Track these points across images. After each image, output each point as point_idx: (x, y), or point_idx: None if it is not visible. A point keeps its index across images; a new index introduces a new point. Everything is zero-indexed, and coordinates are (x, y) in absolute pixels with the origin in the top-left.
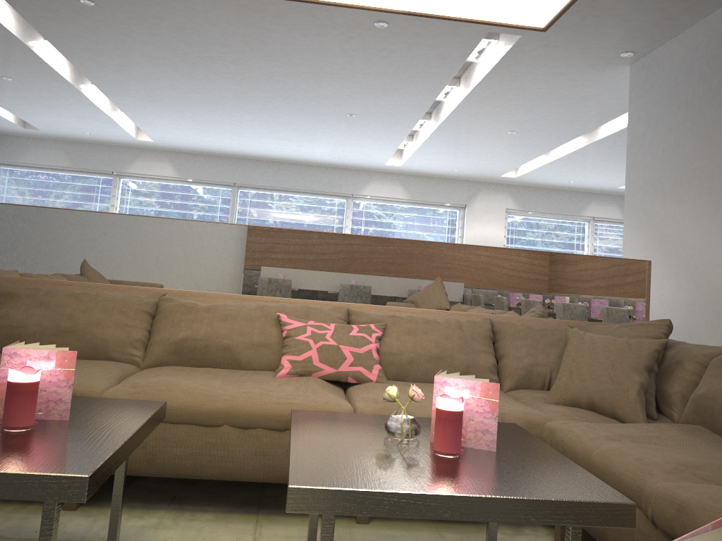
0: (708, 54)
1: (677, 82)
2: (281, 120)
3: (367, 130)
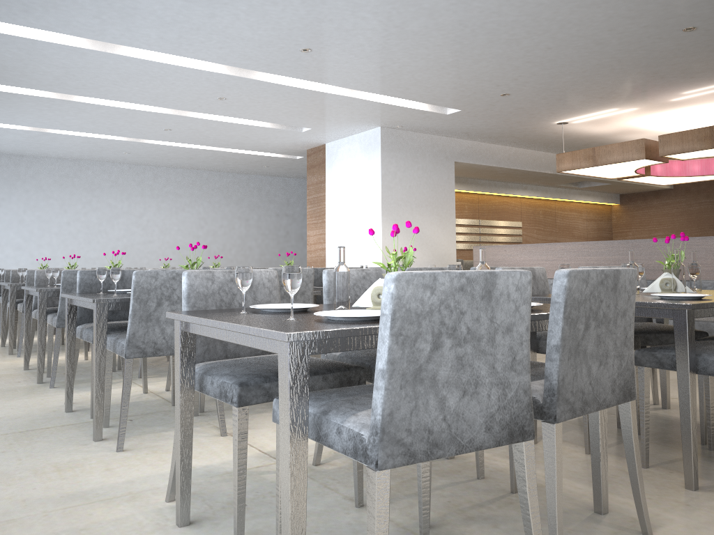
0: (433, 152)
1: (416, 156)
2: (294, 2)
3: (225, 44)
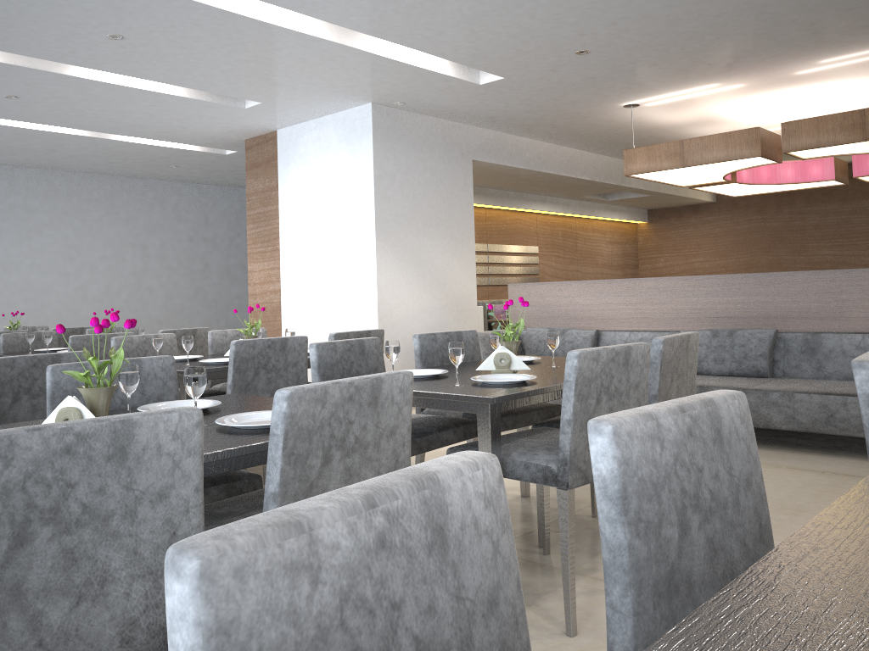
0: (444, 145)
1: (422, 150)
2: None
3: None
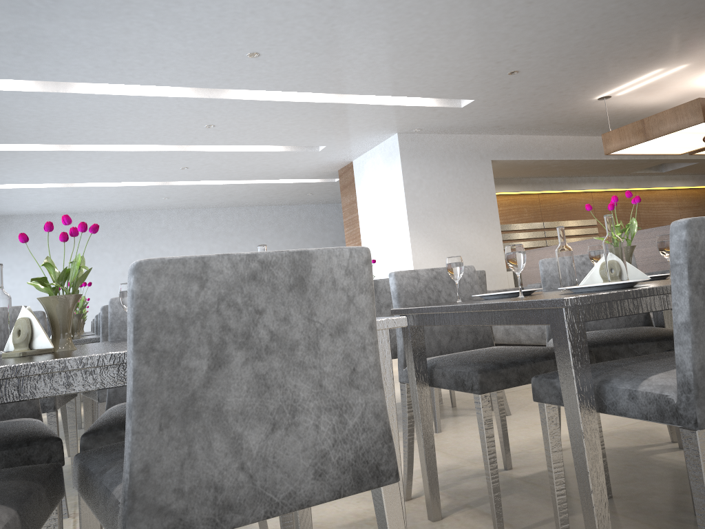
0: (464, 153)
1: (444, 159)
2: None
3: (166, 62)
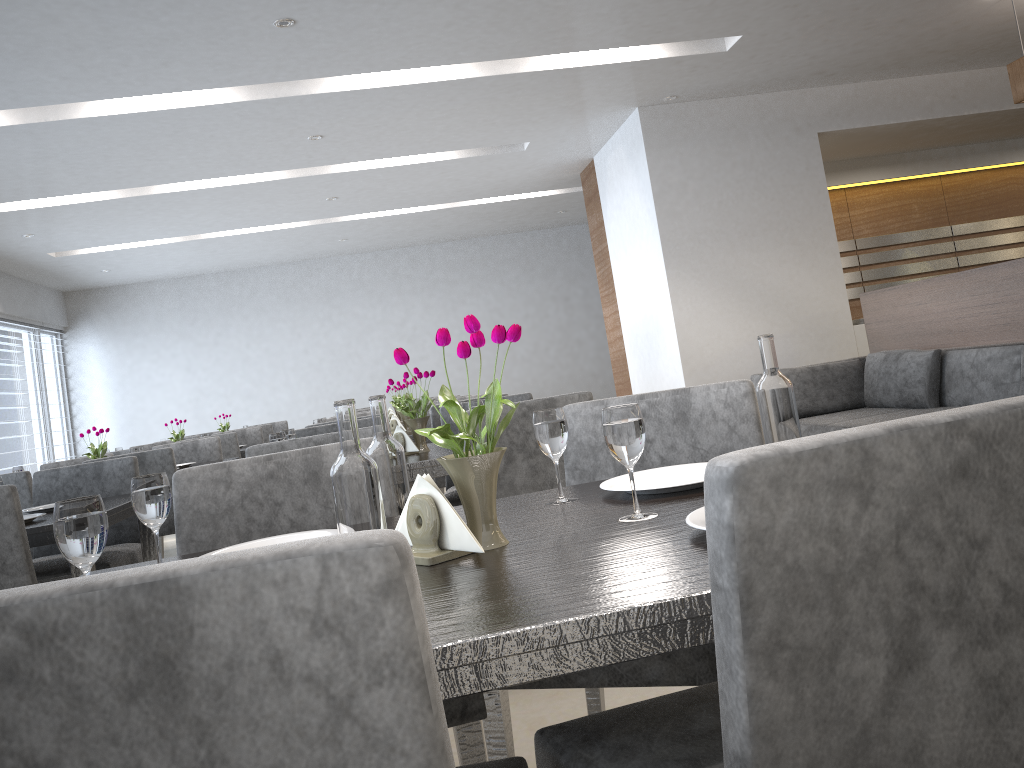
0: (764, 127)
1: (727, 142)
2: None
3: (159, 56)
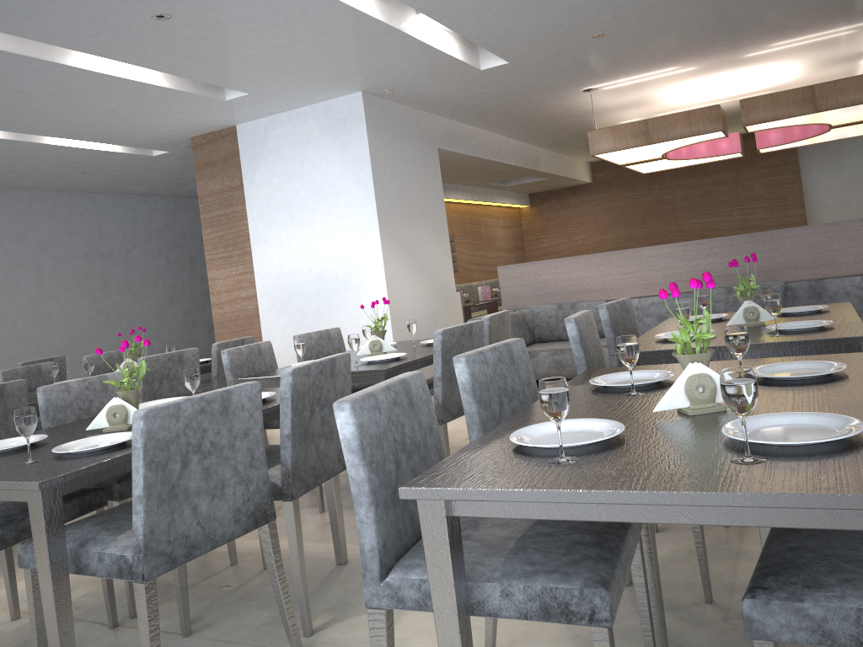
0: (417, 134)
1: (402, 139)
2: None
3: None
